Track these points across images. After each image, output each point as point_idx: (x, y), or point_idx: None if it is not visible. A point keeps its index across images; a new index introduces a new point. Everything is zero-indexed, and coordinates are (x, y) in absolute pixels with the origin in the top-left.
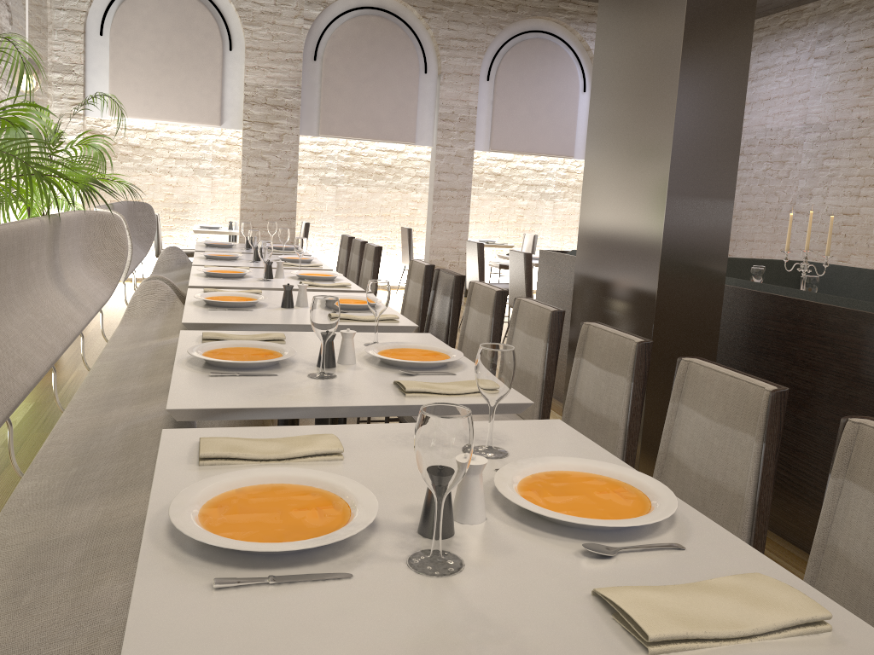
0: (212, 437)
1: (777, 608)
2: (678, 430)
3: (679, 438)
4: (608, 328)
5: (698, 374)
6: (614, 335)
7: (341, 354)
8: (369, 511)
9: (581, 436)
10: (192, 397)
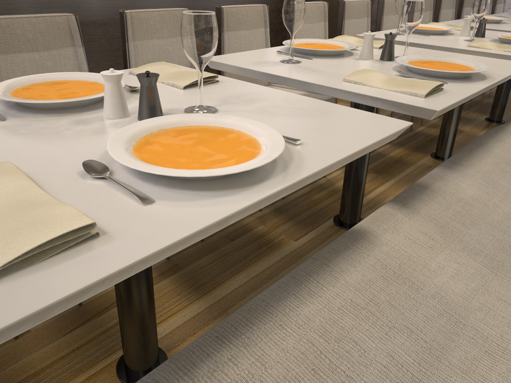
0: (417, 92)
1: (352, 37)
2: (138, 58)
3: (142, 62)
4: (18, 15)
5: (141, 18)
6: (37, 18)
7: (126, 103)
8: (410, 56)
9: (227, 54)
10: (370, 126)
